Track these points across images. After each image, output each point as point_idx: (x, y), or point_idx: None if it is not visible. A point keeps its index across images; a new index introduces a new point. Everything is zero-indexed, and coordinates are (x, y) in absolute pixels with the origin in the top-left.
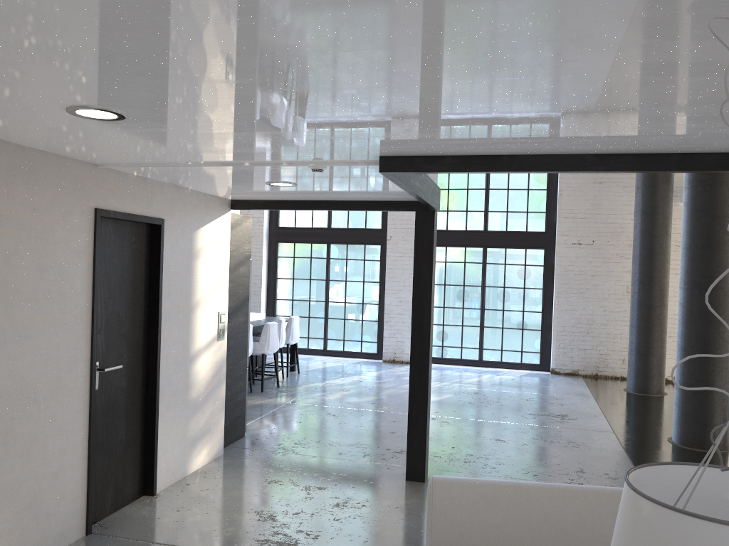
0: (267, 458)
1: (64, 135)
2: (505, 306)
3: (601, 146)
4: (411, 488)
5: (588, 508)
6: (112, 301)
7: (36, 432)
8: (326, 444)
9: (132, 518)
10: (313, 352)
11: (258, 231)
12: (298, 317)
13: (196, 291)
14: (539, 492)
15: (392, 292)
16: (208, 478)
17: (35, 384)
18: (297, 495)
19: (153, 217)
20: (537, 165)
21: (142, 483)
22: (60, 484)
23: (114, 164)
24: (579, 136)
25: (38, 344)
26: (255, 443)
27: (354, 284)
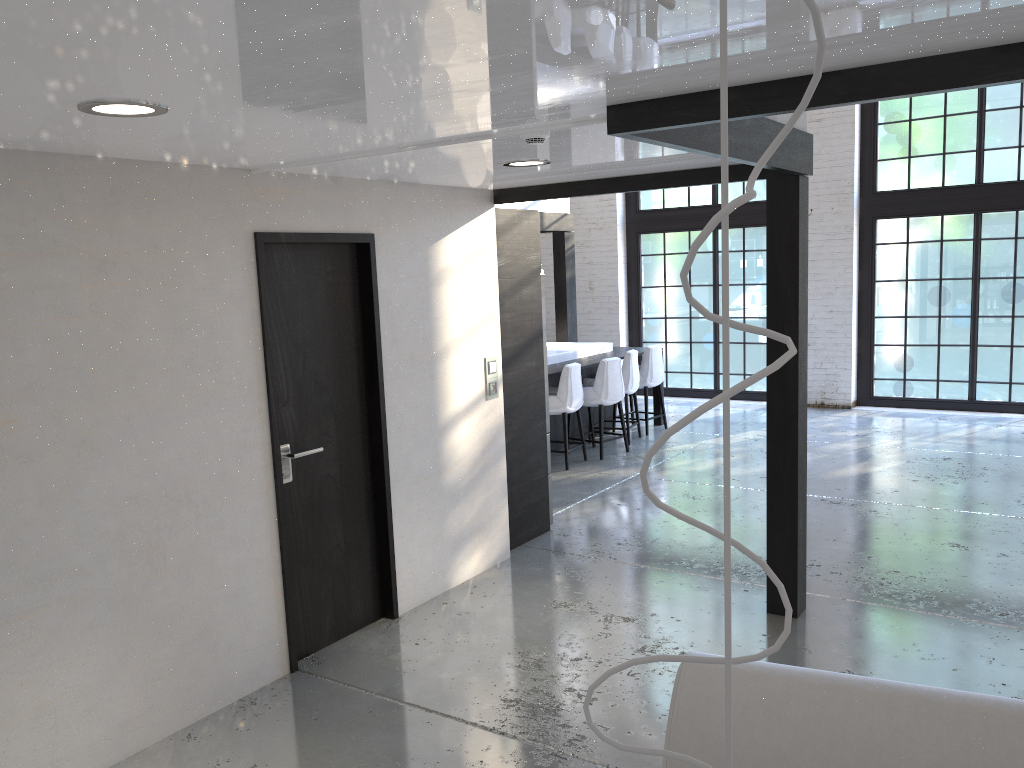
0: (568, 566)
1: (144, 140)
2: (1017, 309)
3: (1002, 29)
4: (771, 628)
5: (961, 741)
6: (302, 360)
7: (197, 544)
8: (663, 546)
9: (355, 651)
10: (699, 394)
11: (609, 220)
12: (660, 346)
13: (442, 333)
14: (871, 700)
15: (816, 298)
16: (475, 594)
17: (188, 483)
18: (588, 630)
19: (354, 234)
20: (885, 84)
21: (379, 601)
22: (242, 609)
23: (269, 166)
24: (928, 17)
25: (184, 429)
26: (560, 541)
27: (756, 289)
